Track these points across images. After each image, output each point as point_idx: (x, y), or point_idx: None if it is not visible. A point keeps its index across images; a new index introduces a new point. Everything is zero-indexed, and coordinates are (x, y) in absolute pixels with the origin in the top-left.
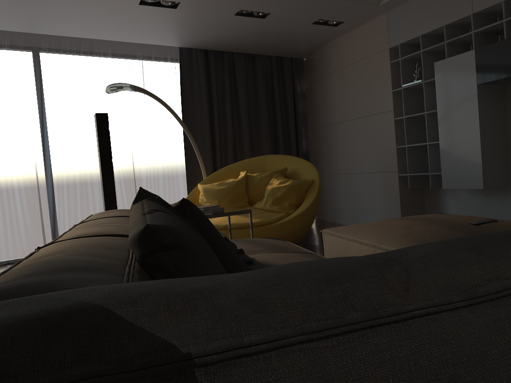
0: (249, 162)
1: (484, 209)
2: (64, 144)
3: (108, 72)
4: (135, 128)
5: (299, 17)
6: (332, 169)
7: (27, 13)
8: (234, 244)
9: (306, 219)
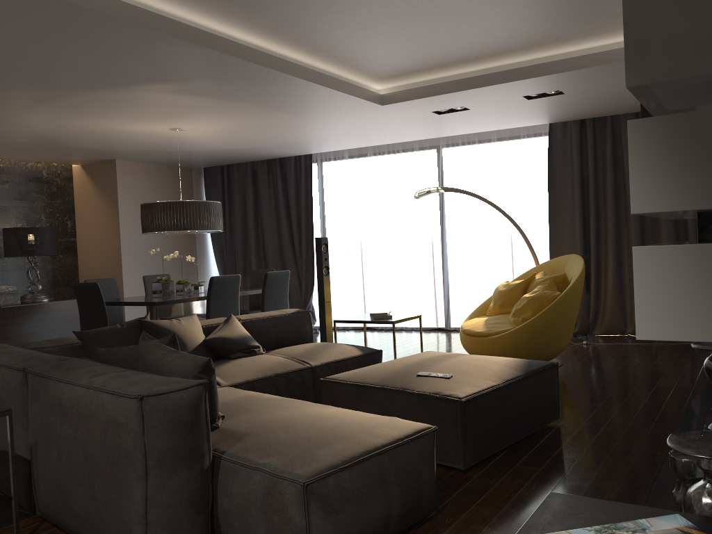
0: (557, 261)
1: None
2: (455, 230)
3: (491, 158)
4: (517, 212)
5: (599, 83)
6: None
7: (390, 133)
8: (245, 345)
9: (519, 338)
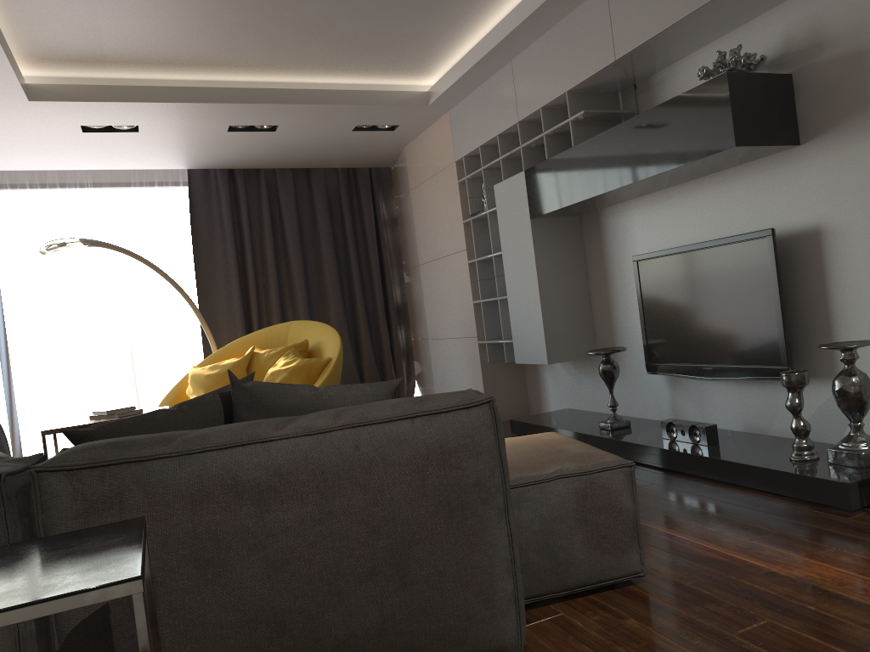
0: (267, 332)
1: (578, 390)
2: (25, 315)
3: (88, 210)
4: (132, 286)
5: (324, 125)
6: (423, 332)
7: None
8: None
9: None
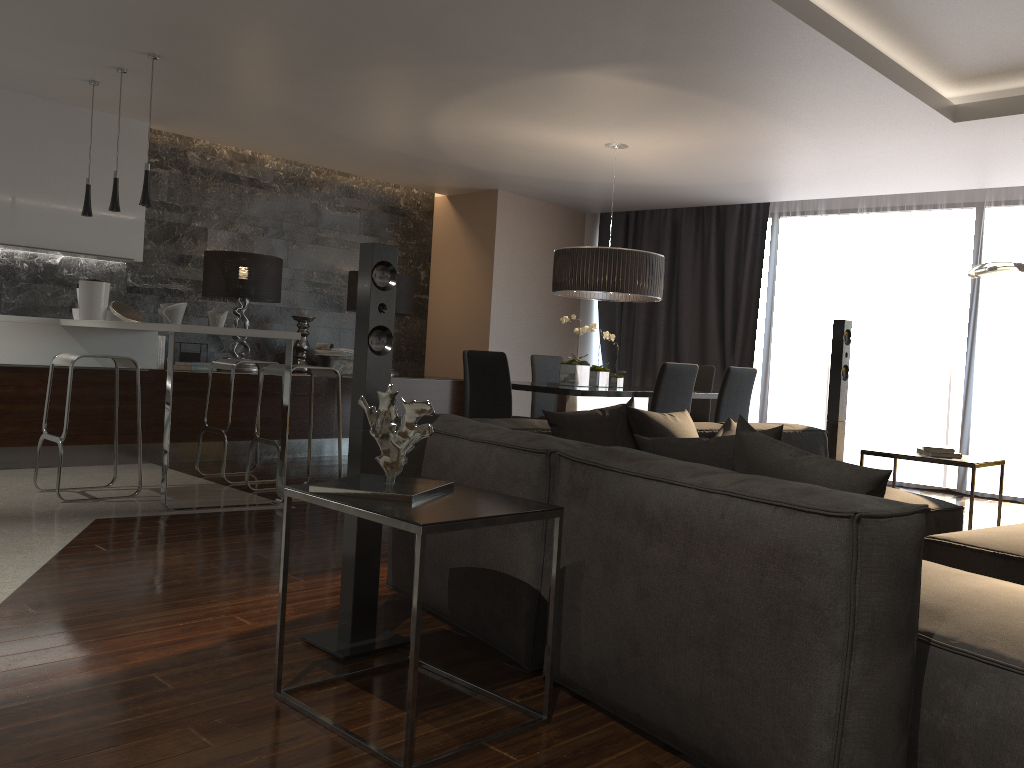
0: None
1: None
2: (993, 338)
3: None
4: None
5: None
6: None
7: (921, 175)
8: None
9: None
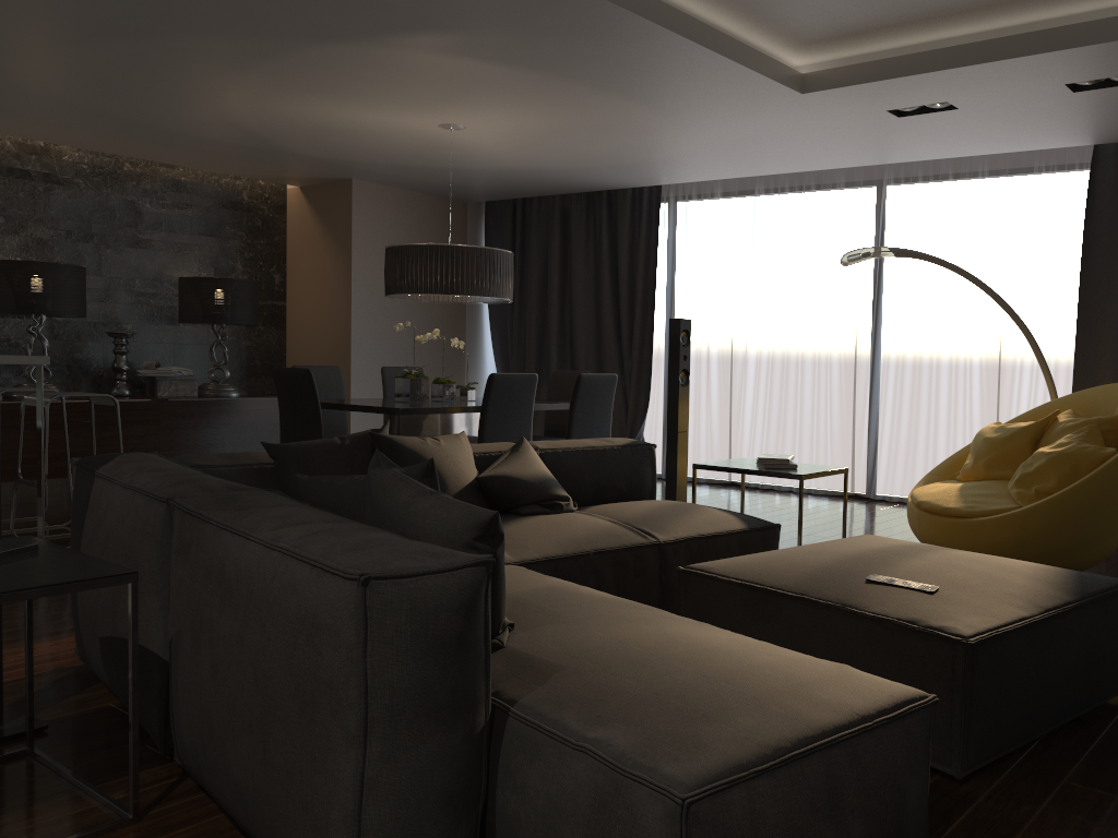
0: (1099, 392)
1: None
2: (897, 329)
3: (976, 205)
4: (1014, 304)
5: None
6: None
7: (802, 152)
8: (545, 494)
9: (1030, 526)
